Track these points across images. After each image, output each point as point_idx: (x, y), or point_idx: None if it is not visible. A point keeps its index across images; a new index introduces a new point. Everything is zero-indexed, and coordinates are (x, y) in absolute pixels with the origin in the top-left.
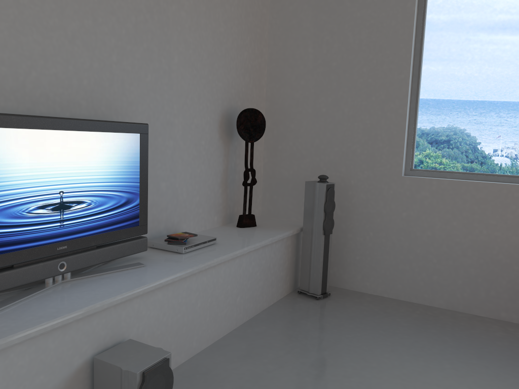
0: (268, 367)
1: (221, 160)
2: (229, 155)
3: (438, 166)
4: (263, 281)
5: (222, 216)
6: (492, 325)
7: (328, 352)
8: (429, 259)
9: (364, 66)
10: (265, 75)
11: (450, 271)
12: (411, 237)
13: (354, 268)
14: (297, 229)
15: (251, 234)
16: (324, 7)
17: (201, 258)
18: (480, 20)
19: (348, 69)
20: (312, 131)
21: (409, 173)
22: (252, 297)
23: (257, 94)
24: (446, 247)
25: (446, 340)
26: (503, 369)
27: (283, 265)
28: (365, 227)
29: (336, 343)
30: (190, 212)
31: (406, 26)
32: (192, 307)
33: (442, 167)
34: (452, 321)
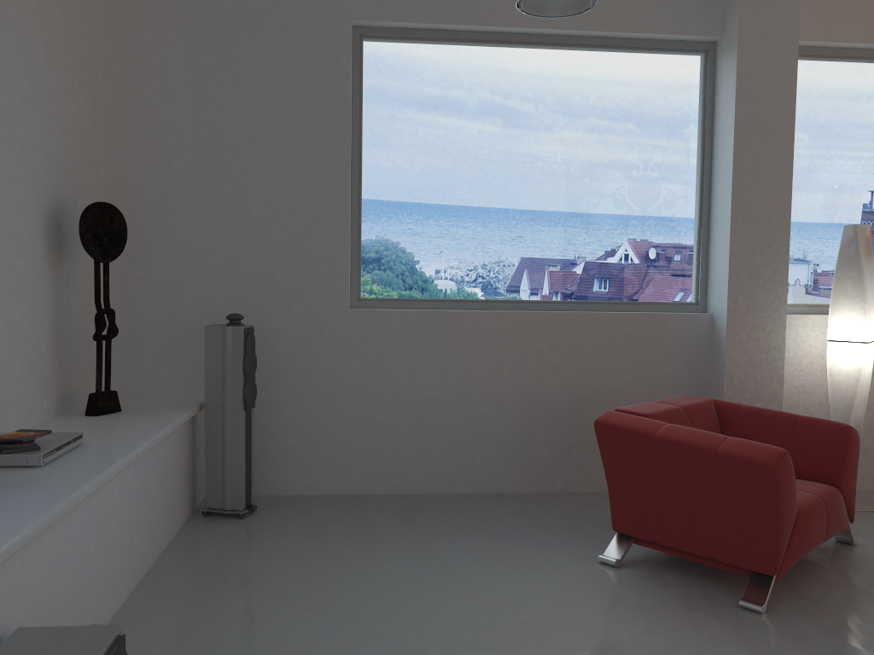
0: (235, 627)
1: (49, 295)
2: (60, 287)
3: (396, 292)
4: (161, 500)
5: (54, 399)
6: (486, 501)
7: (309, 583)
8: (395, 427)
9: (281, 142)
10: (103, 145)
11: (425, 439)
12: (369, 399)
13: (285, 460)
14: (196, 406)
15: (127, 422)
16: (207, 43)
17: (86, 467)
18: (434, 92)
19: (256, 145)
20: (199, 244)
21: (357, 305)
22: (150, 530)
23: (93, 179)
24: (417, 406)
25: (448, 530)
26: (527, 546)
27: (180, 471)
28: (298, 392)
29: (312, 569)
30: (8, 395)
31: (341, 89)
32: (85, 558)
33: (400, 294)
34: (440, 506)
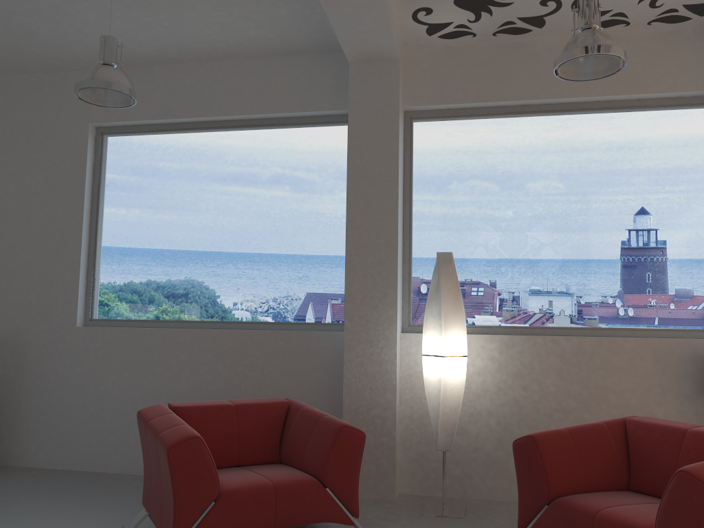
0: None
1: None
2: None
3: (117, 314)
4: None
5: None
6: None
7: None
8: (103, 418)
9: (41, 209)
10: None
11: (123, 429)
12: (86, 395)
13: (28, 439)
14: None
15: None
16: (2, 146)
17: None
18: (149, 168)
19: (25, 212)
20: None
21: (89, 324)
22: None
23: None
24: (119, 402)
25: (73, 498)
26: (100, 514)
27: None
28: (40, 387)
29: None
30: None
31: (80, 170)
32: None
33: (120, 316)
34: (109, 482)
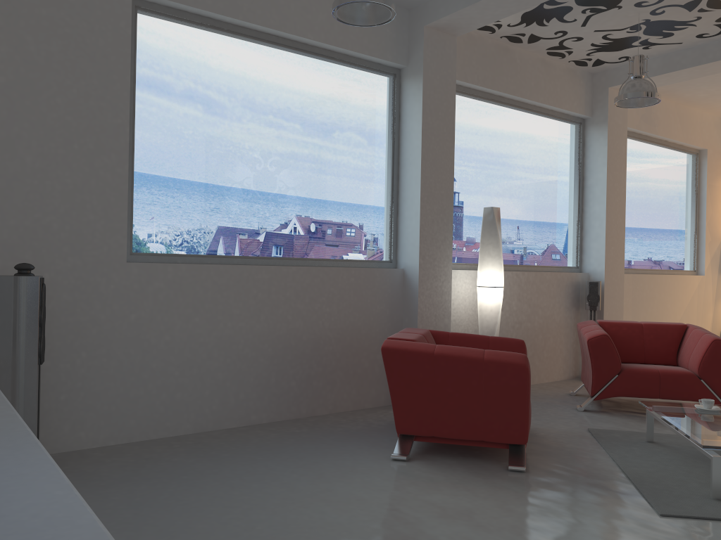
0: None
1: None
2: None
3: (165, 248)
4: None
5: None
6: (256, 431)
7: (181, 520)
8: (169, 373)
9: (58, 94)
10: None
11: (196, 382)
12: (145, 348)
13: (58, 416)
14: None
15: None
16: None
17: None
18: (201, 71)
19: (30, 93)
20: None
21: (130, 259)
22: None
23: None
24: (189, 352)
25: (252, 457)
26: (328, 458)
27: None
28: (73, 345)
29: (170, 509)
30: None
31: (121, 52)
32: None
33: (169, 250)
34: (222, 440)
